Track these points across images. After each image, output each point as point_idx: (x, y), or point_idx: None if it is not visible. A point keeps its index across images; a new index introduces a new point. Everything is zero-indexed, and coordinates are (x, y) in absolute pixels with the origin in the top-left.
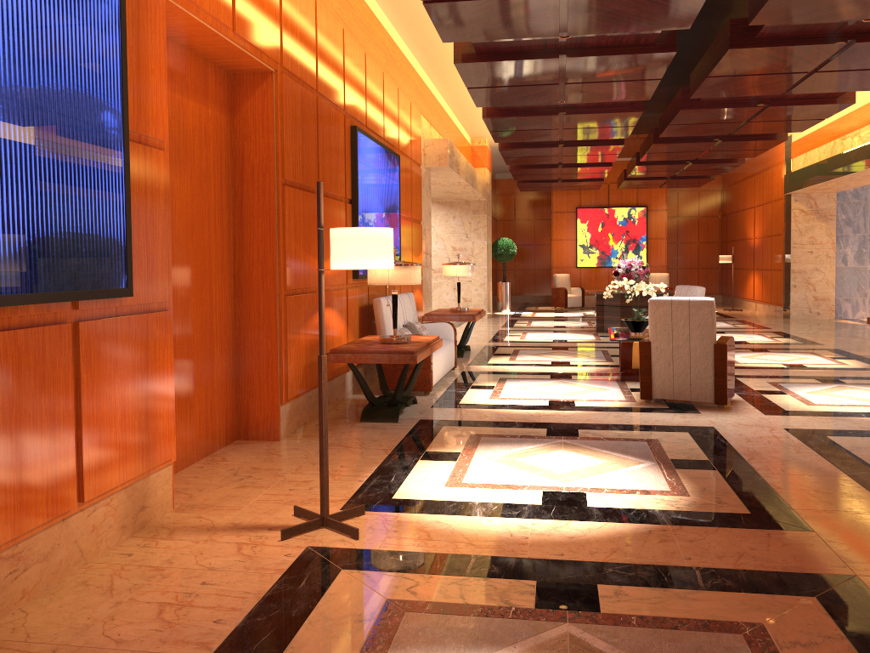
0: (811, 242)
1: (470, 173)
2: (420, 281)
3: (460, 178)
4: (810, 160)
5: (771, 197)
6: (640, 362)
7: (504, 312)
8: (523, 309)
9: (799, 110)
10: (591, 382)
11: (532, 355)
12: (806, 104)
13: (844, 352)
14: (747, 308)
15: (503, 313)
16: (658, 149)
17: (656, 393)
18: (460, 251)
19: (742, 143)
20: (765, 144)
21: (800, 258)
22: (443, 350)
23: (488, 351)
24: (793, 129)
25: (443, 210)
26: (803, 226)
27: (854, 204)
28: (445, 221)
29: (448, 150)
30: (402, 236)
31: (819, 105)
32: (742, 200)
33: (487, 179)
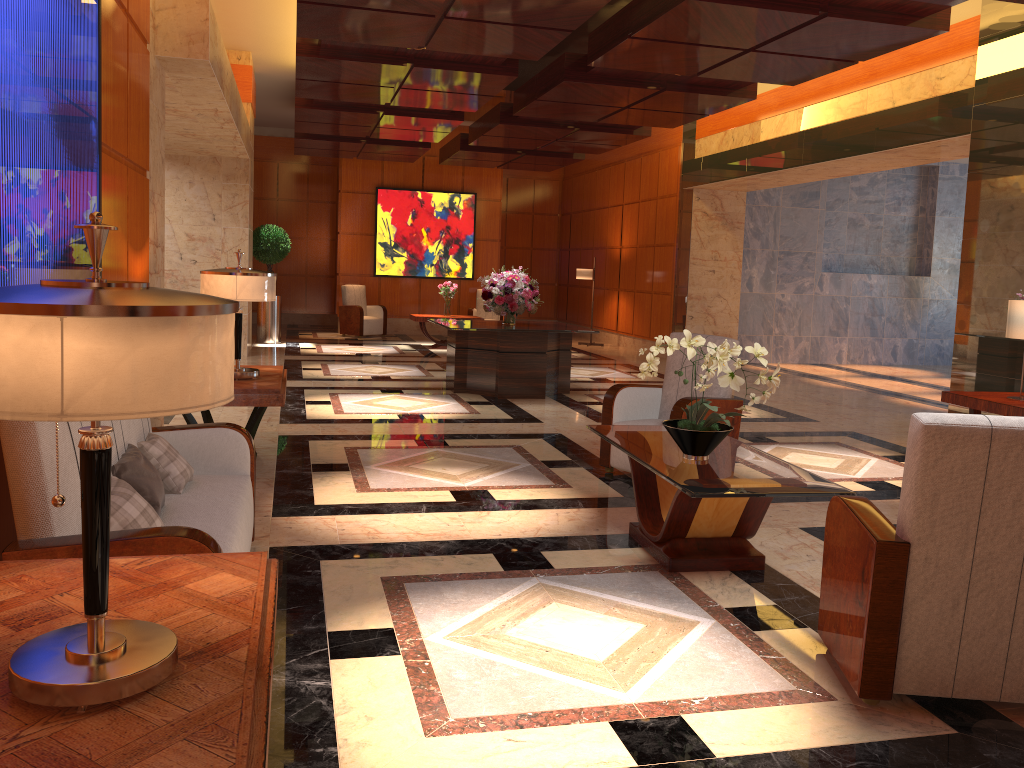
0: (714, 258)
1: (235, 100)
2: (232, 384)
3: (222, 99)
4: (734, 141)
5: (656, 192)
6: (872, 599)
7: (269, 343)
8: (297, 338)
9: (854, 36)
10: (613, 582)
11: (395, 469)
12: (882, 21)
13: (879, 441)
14: (603, 341)
15: (268, 345)
16: (561, 93)
17: (905, 680)
18: (202, 242)
19: (691, 97)
20: (715, 105)
21: (700, 280)
22: (238, 532)
23: (294, 456)
24: (791, 78)
25: (171, 169)
26: (705, 235)
27: (764, 209)
28: (175, 189)
29: (209, 26)
30: (104, 199)
31: (899, 26)
32: (600, 194)
33: (251, 124)
